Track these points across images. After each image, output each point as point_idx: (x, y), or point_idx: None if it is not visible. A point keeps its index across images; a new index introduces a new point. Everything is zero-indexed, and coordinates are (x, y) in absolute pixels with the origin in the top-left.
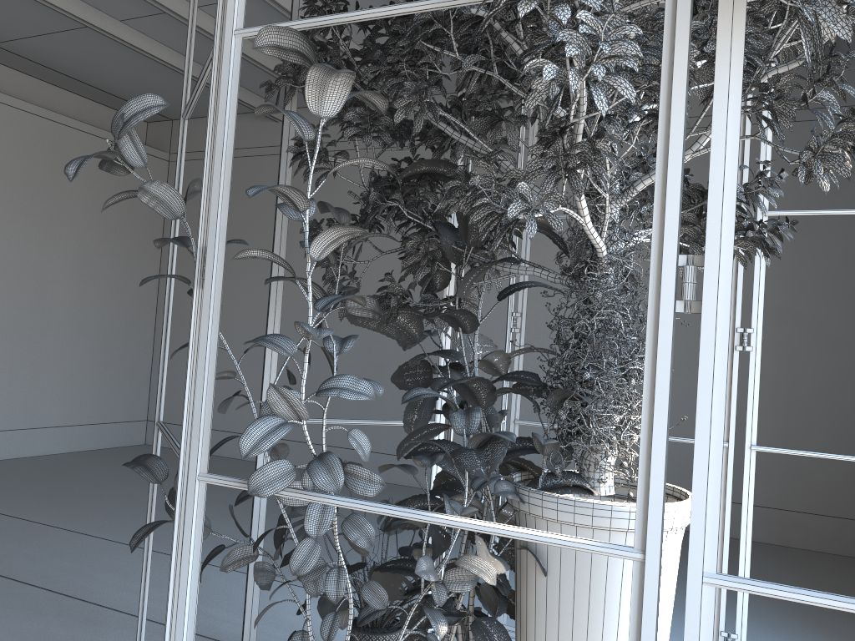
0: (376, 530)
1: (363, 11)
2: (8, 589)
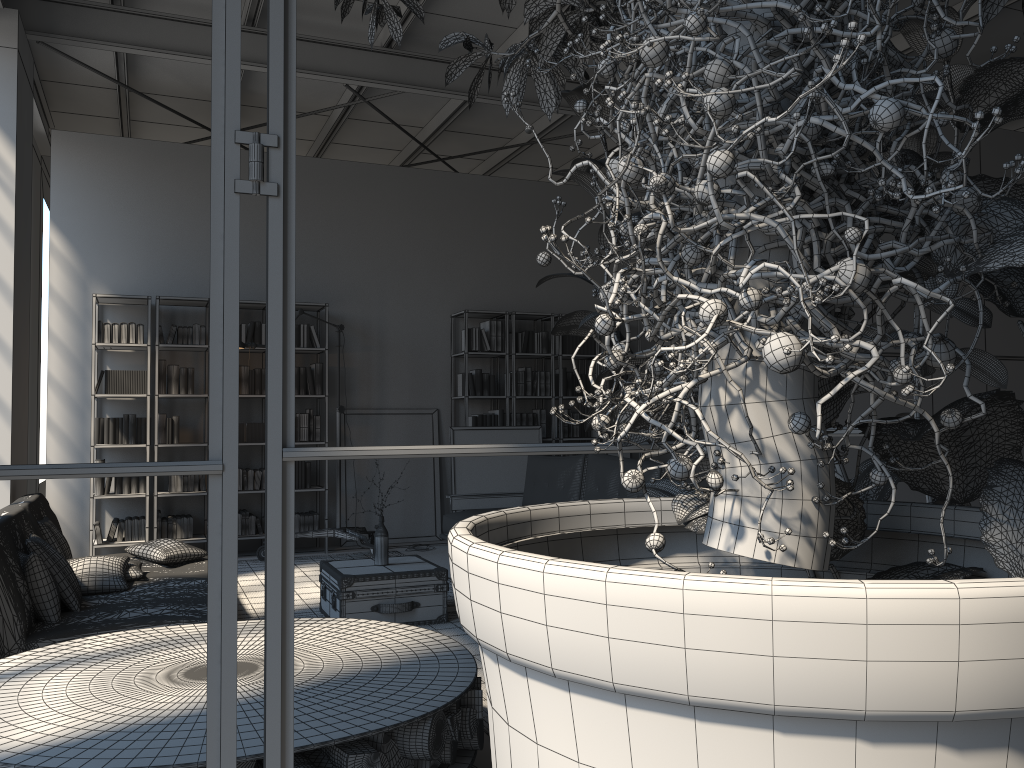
0: None
1: None
2: None
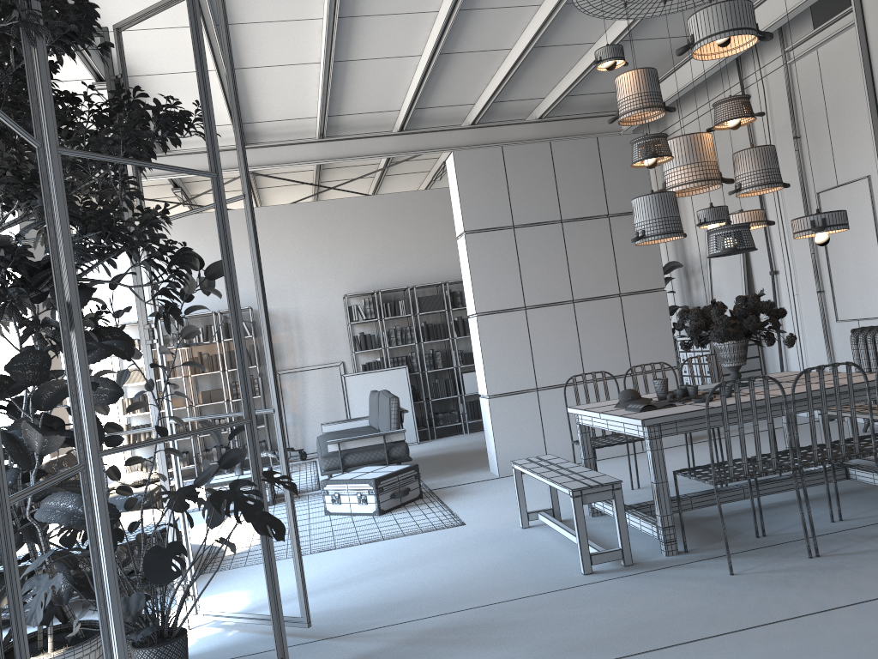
0: None
1: None
2: (730, 619)
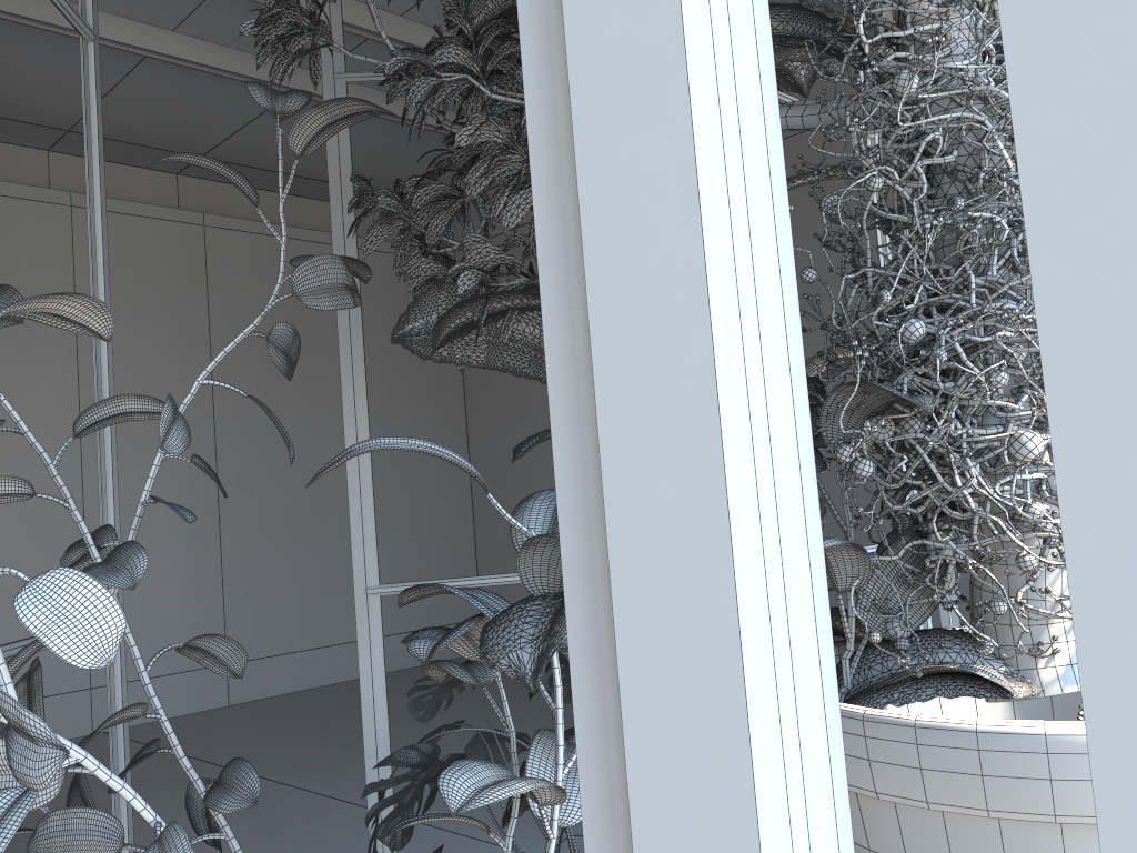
0: None
1: None
2: None
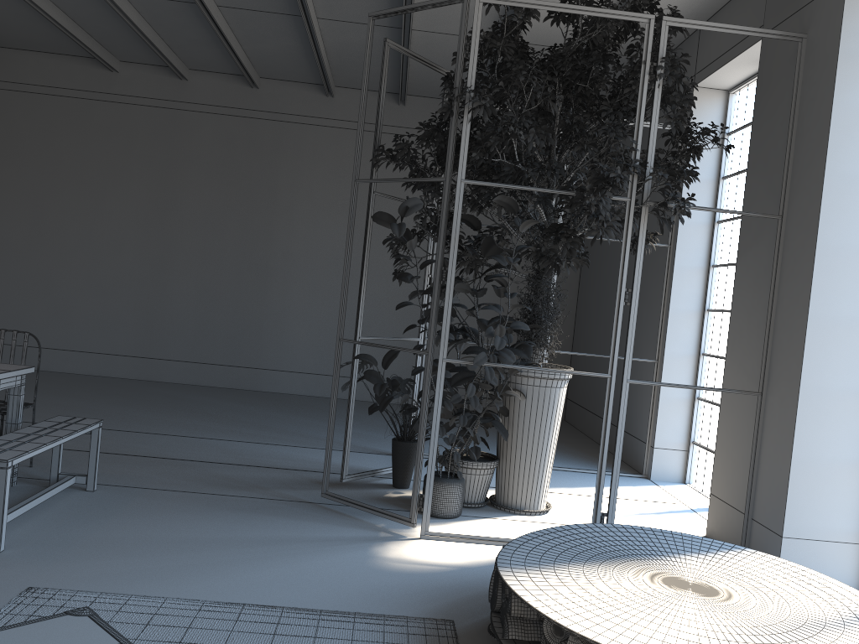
0: (269, 416)
1: (521, 187)
2: (101, 456)
